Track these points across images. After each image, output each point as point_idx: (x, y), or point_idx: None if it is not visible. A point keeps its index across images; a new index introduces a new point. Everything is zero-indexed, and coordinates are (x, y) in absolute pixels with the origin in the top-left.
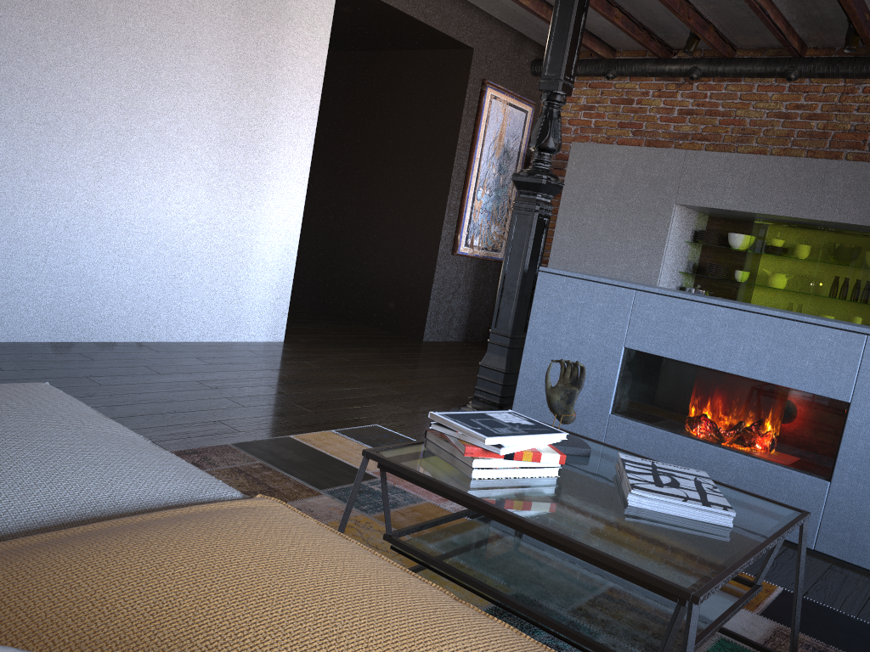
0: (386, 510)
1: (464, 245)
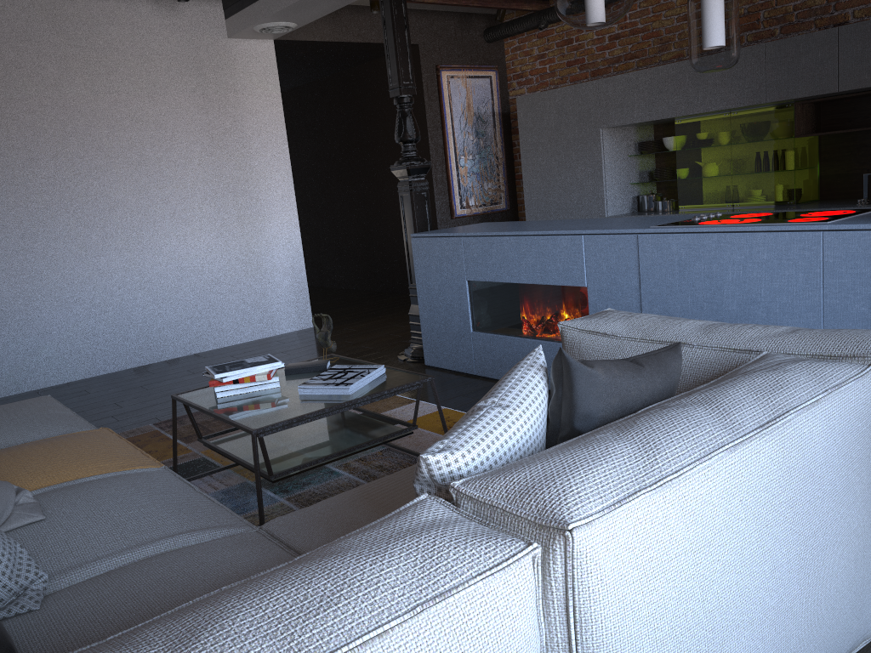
0: (194, 425)
1: (460, 208)
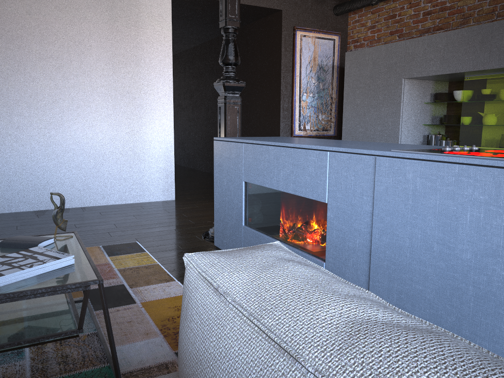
0: None
1: (298, 130)
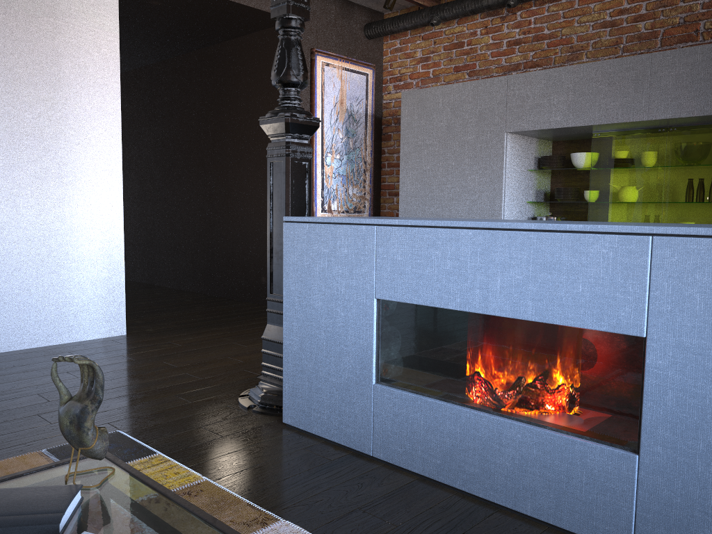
0: None
1: (321, 211)
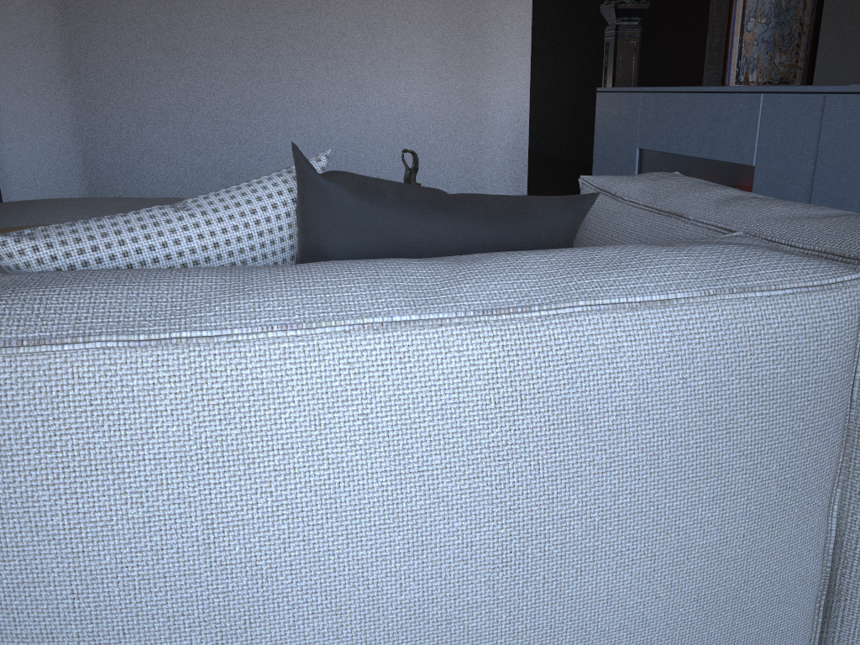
0: None
1: (734, 84)
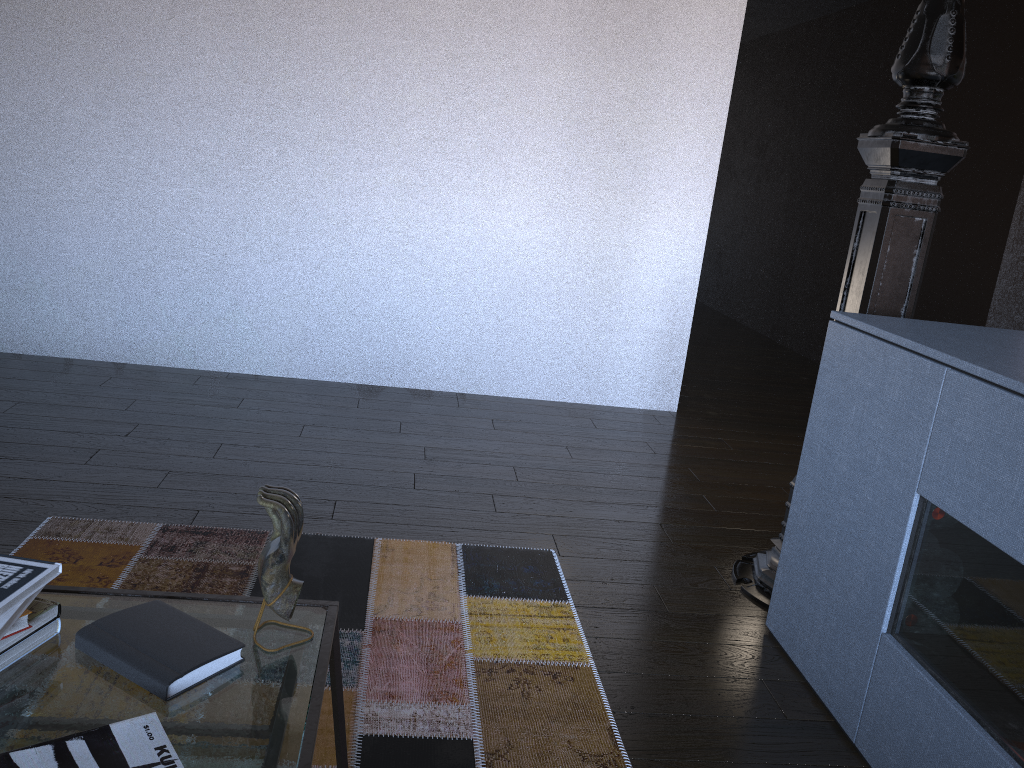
0: None
1: None
